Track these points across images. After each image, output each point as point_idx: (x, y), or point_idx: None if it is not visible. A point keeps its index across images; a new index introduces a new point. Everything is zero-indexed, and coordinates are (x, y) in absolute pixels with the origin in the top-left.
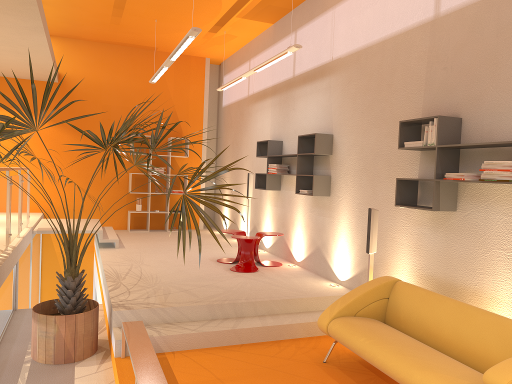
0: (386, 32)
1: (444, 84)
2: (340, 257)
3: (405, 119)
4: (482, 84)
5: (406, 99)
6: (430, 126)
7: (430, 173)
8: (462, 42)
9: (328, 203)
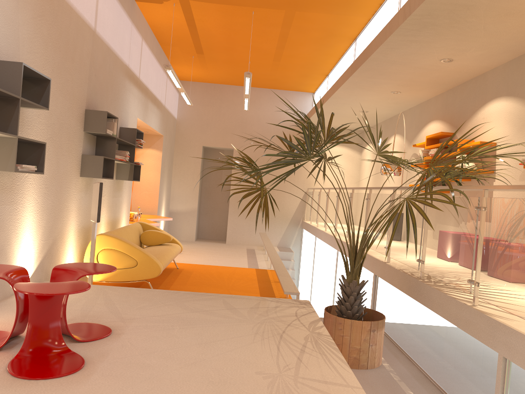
0: (73, 1)
1: (94, 87)
2: (24, 254)
3: (79, 100)
4: (104, 99)
5: (80, 82)
6: (116, 123)
7: (86, 151)
8: (101, 65)
9: (9, 183)
